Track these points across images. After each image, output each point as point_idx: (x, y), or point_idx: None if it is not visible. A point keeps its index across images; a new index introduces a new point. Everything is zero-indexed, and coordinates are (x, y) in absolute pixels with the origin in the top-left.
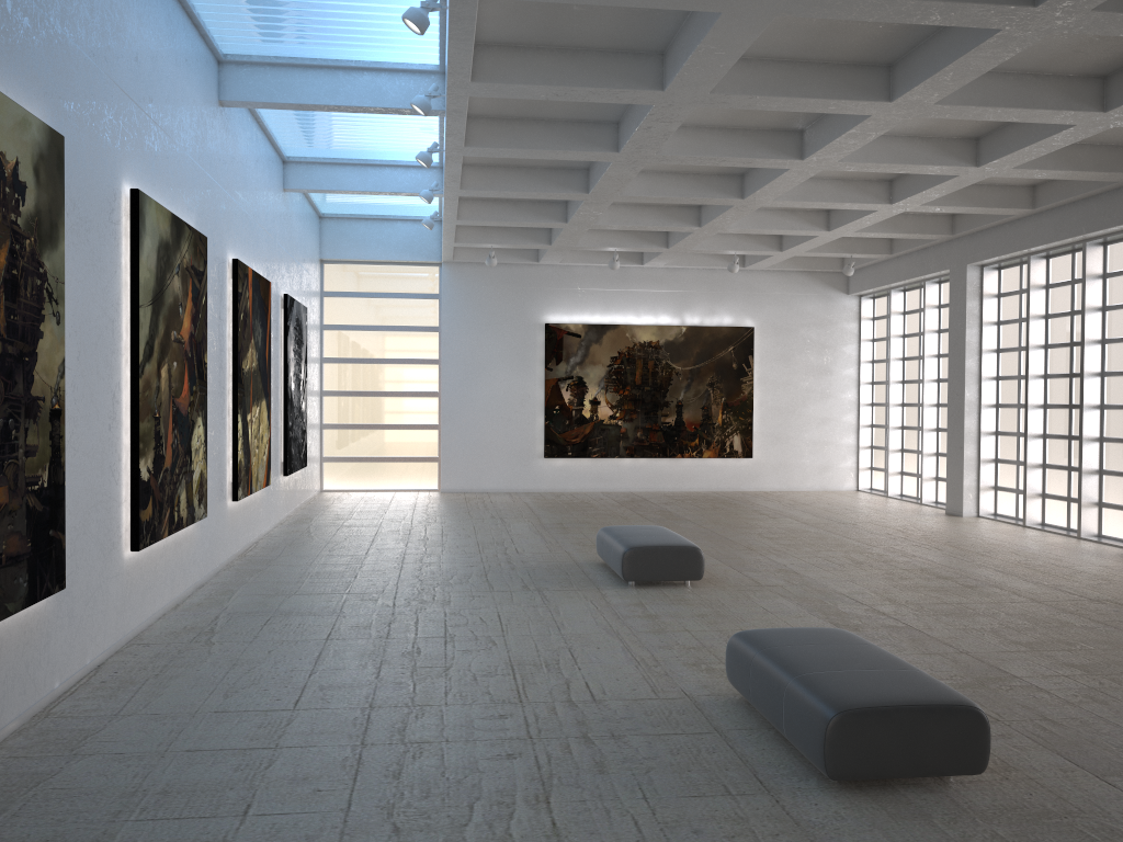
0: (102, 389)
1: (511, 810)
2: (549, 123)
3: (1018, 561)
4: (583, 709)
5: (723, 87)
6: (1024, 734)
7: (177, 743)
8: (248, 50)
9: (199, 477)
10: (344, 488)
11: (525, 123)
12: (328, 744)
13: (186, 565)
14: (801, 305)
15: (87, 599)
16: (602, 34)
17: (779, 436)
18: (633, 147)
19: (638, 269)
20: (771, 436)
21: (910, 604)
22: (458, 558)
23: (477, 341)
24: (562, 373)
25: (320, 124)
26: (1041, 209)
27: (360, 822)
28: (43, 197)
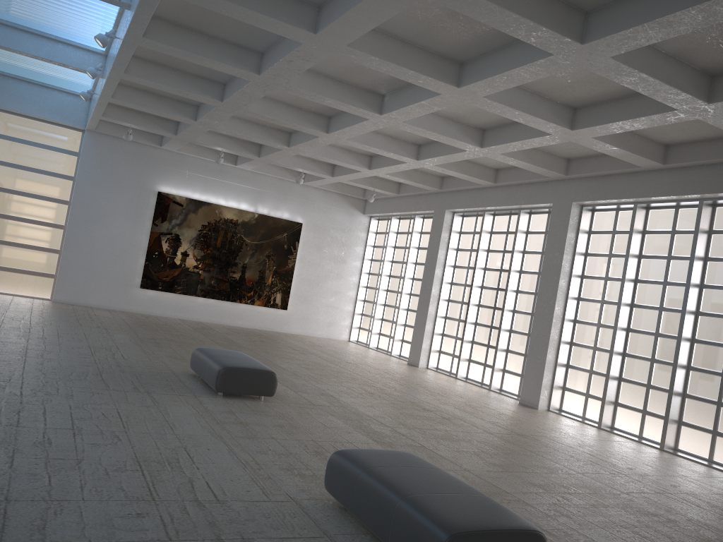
0: None
1: None
2: (212, 39)
3: (464, 402)
4: (211, 510)
5: (356, 44)
6: None
7: None
8: None
9: None
10: None
11: (194, 33)
12: None
13: None
14: (334, 215)
15: None
16: None
17: (306, 298)
18: (272, 73)
19: (232, 167)
20: (301, 298)
21: (416, 428)
22: (75, 358)
23: (103, 194)
24: (164, 229)
25: None
26: (499, 185)
27: None
28: None
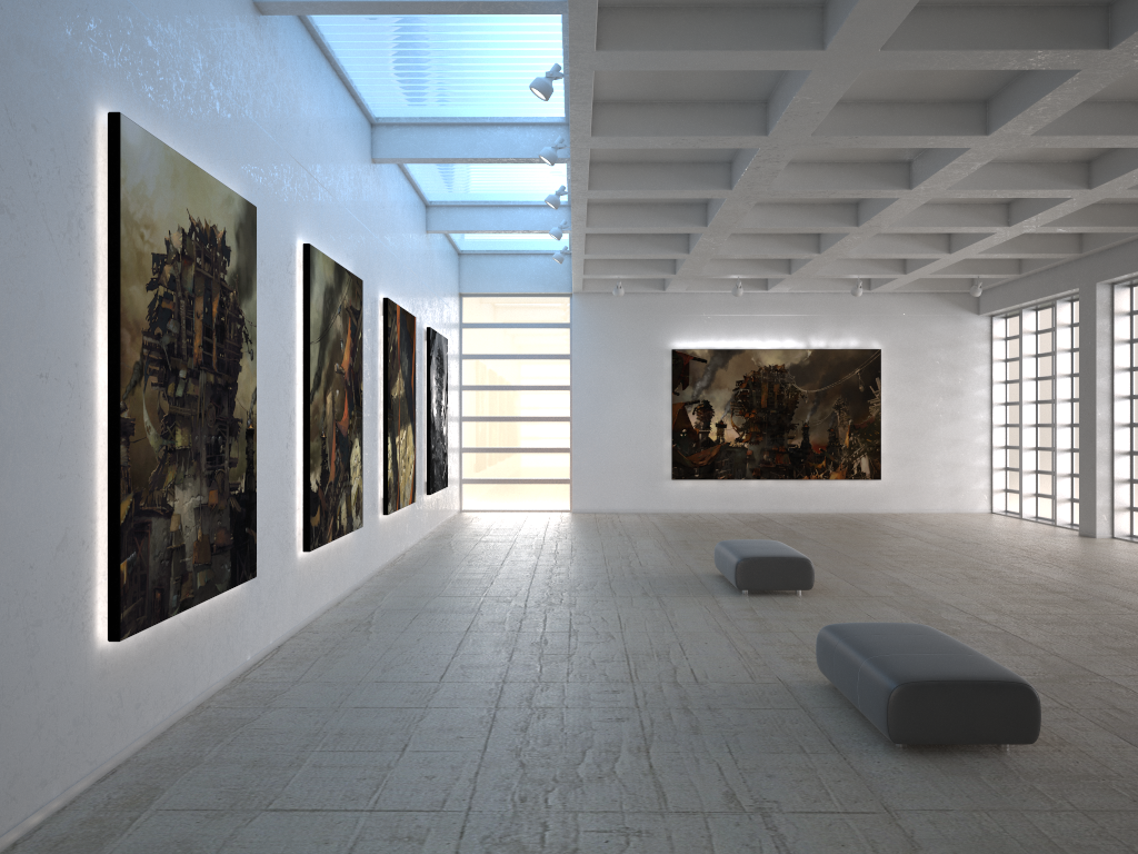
0: (281, 413)
1: (616, 756)
2: (666, 165)
3: None
4: (686, 689)
5: (823, 129)
6: (1089, 718)
7: (346, 702)
8: (397, 114)
9: (356, 491)
10: (482, 508)
11: (644, 166)
12: (468, 707)
13: (346, 568)
14: (929, 326)
15: (270, 589)
16: (708, 89)
17: (908, 458)
18: (744, 184)
19: (763, 294)
20: (900, 458)
21: (1014, 614)
22: (585, 569)
23: (606, 367)
24: (688, 397)
25: (459, 172)
26: None
27: (493, 759)
28: (242, 258)
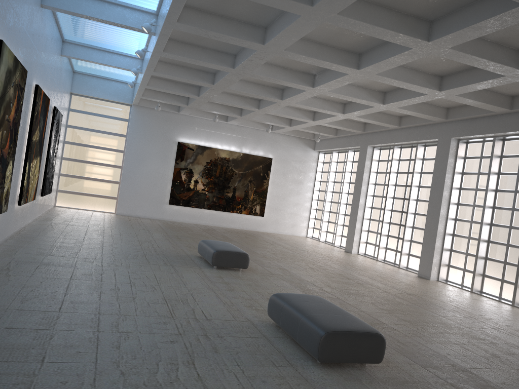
0: None
1: (177, 367)
2: (204, 49)
3: (377, 275)
4: (203, 323)
5: (290, 48)
6: (392, 347)
7: None
8: None
9: (6, 191)
10: (67, 206)
11: (193, 46)
12: (80, 330)
13: None
14: (294, 151)
15: None
16: (241, 13)
17: (276, 208)
18: (241, 67)
19: (225, 123)
20: (273, 208)
21: (337, 288)
22: (130, 246)
23: (144, 145)
24: (182, 166)
25: (87, 26)
26: (402, 127)
27: (103, 369)
28: None
